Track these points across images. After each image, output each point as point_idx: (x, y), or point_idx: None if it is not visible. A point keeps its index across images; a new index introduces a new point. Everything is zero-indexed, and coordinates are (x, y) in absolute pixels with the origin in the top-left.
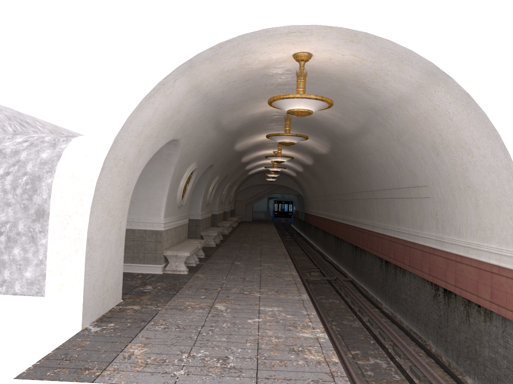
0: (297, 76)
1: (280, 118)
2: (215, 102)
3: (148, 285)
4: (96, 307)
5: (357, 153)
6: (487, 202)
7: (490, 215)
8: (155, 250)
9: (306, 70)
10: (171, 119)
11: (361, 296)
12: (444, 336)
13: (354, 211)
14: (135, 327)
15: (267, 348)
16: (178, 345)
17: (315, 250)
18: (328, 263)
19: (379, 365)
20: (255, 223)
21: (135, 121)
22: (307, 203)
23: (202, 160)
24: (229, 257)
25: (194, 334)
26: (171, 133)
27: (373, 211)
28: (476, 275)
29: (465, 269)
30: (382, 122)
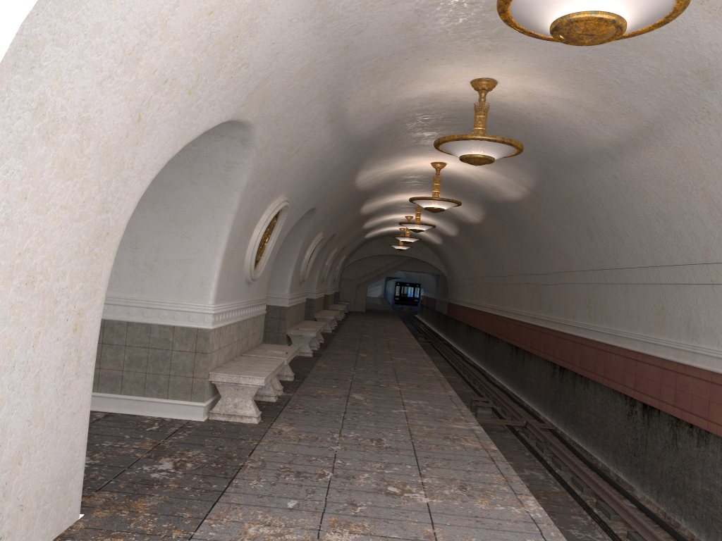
0: None
1: (453, 119)
2: (341, 35)
3: (165, 458)
4: None
5: (599, 193)
6: None
7: None
8: (191, 371)
9: None
10: (232, 49)
11: (584, 467)
12: None
13: (563, 306)
14: None
15: None
16: None
17: (470, 365)
18: (498, 390)
19: None
20: (371, 316)
21: None
22: (455, 288)
23: (298, 193)
24: (340, 382)
25: None
26: (231, 98)
27: (615, 307)
28: None
29: None
30: (716, 108)
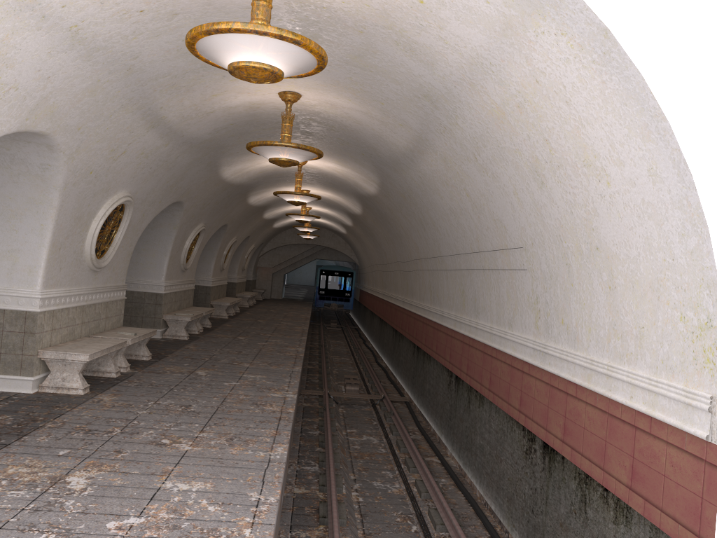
0: None
1: None
2: (117, 60)
3: None
4: None
5: (417, 190)
6: (632, 280)
7: (637, 309)
8: (21, 349)
9: None
10: None
11: (416, 432)
12: (539, 529)
13: (418, 290)
14: None
15: None
16: None
17: (367, 347)
18: (380, 369)
19: None
20: (284, 303)
21: None
22: (363, 276)
23: (147, 189)
24: (195, 361)
25: None
26: (9, 114)
27: (442, 290)
28: (604, 428)
29: (583, 412)
30: (447, 124)
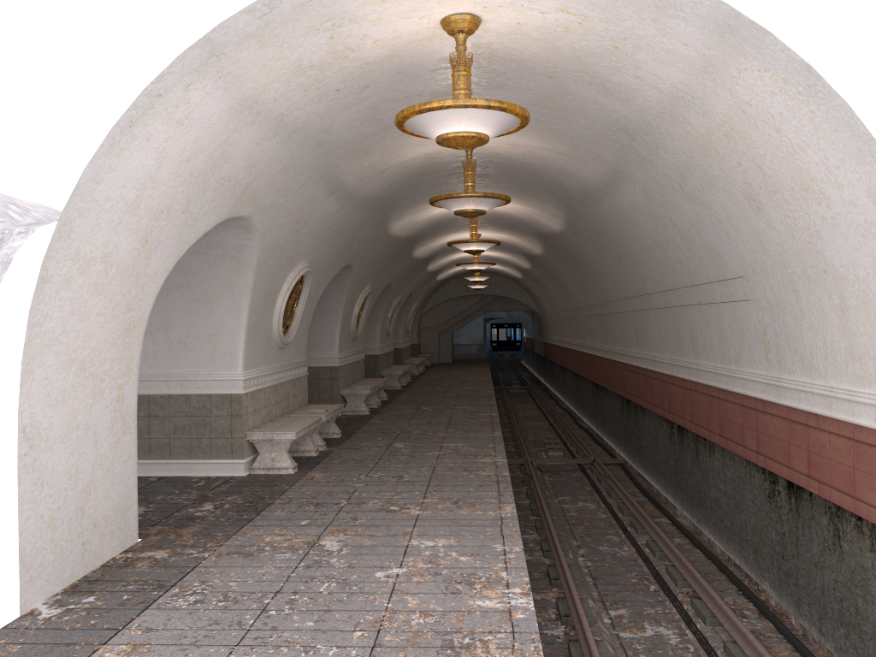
0: (452, 66)
1: (461, 168)
2: (310, 137)
3: (208, 503)
4: (64, 564)
5: (613, 224)
6: (864, 301)
7: (872, 329)
8: (230, 432)
9: (469, 52)
10: (212, 175)
11: (638, 494)
12: (792, 575)
13: (621, 335)
14: (135, 604)
15: (396, 642)
16: (204, 646)
17: (562, 409)
18: (582, 431)
19: (663, 640)
20: (456, 366)
21: (110, 177)
22: (547, 325)
23: (322, 256)
24: (387, 434)
25: (250, 615)
26: (222, 204)
27: (652, 332)
28: (850, 455)
29: (827, 442)
30: (647, 155)
